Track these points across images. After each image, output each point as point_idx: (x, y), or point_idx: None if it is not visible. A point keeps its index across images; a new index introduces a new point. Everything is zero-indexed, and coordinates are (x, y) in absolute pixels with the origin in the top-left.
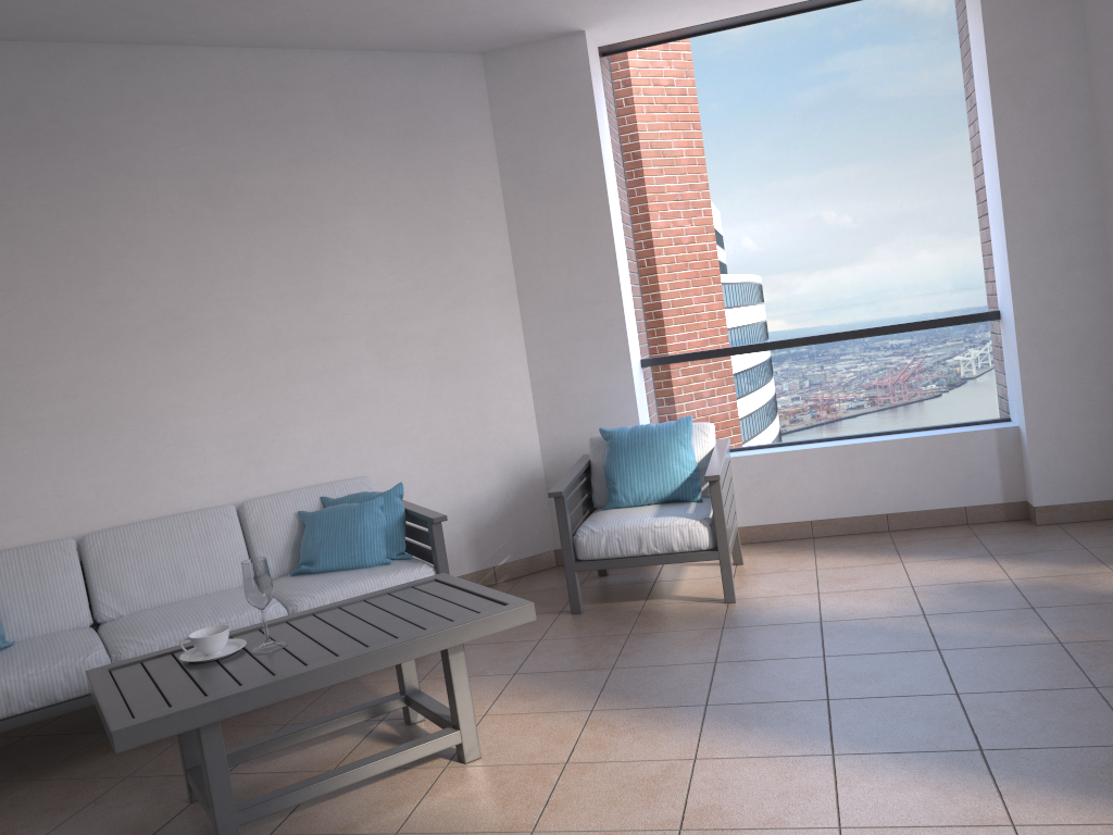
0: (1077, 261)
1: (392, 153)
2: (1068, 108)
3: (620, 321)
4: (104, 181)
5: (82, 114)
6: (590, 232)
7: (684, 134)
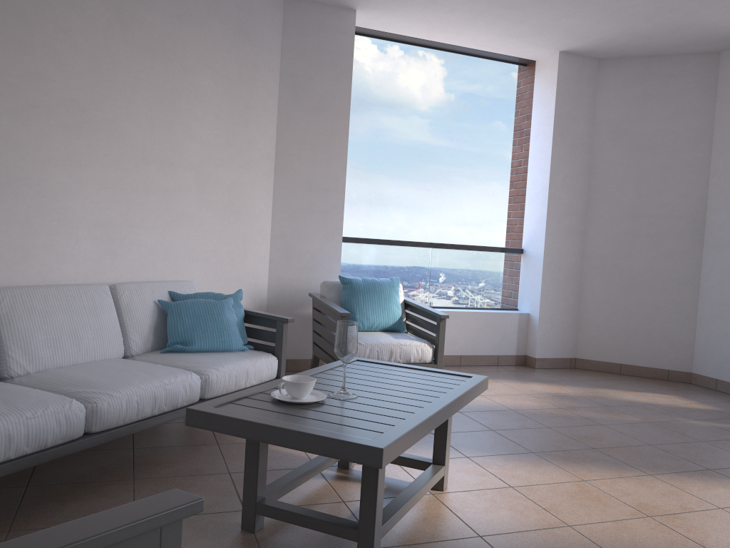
0: (573, 230)
1: (231, 40)
2: (582, 151)
3: (340, 206)
4: None
5: None
6: (333, 142)
7: None
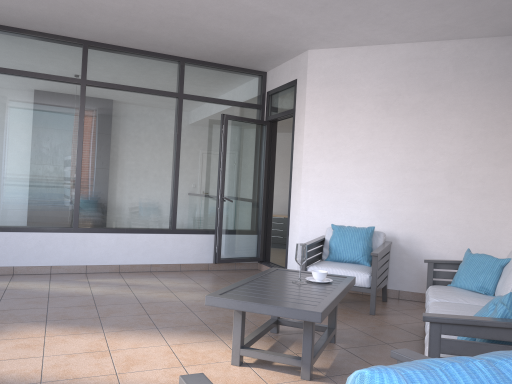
0: None
1: None
2: None
3: None
4: None
5: None
6: None
7: None
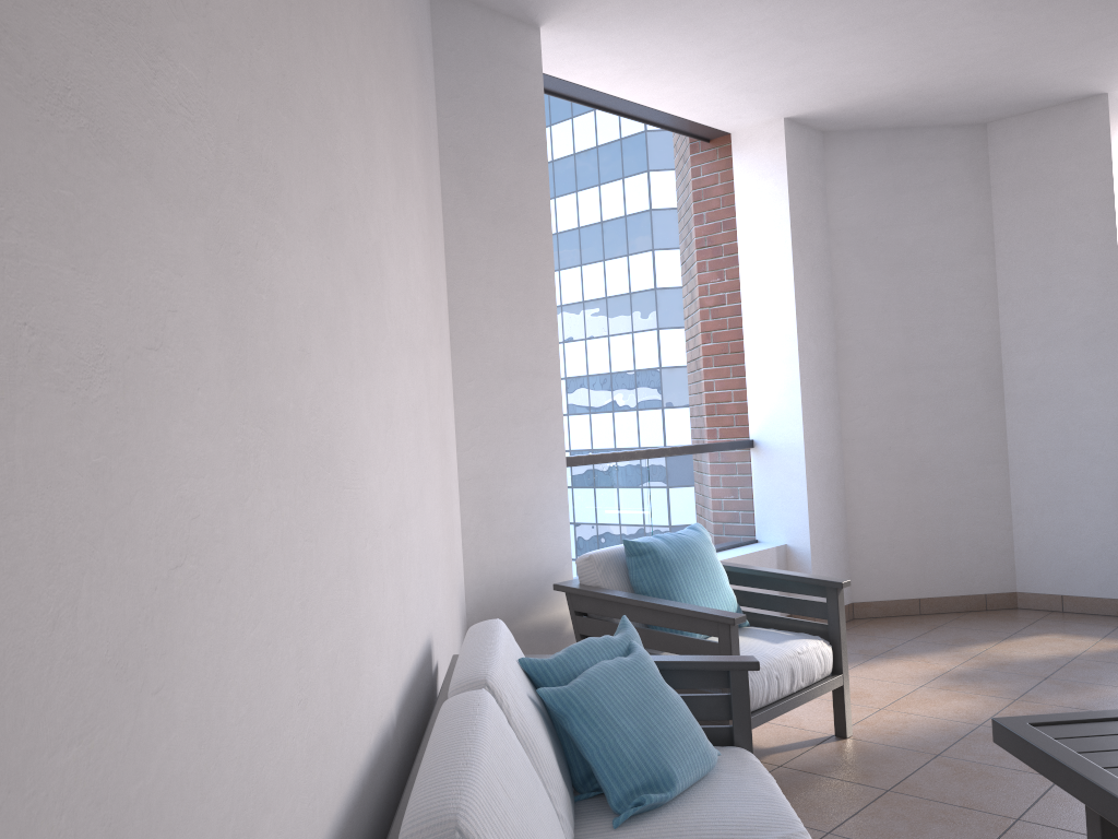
0: (828, 400)
1: (417, 66)
2: (823, 275)
3: (557, 403)
4: None
5: None
6: (534, 279)
7: None
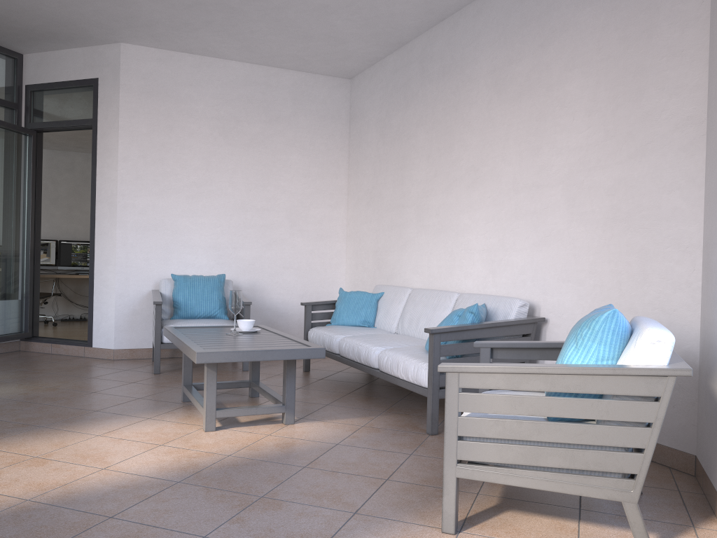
0: None
1: (607, 11)
2: None
3: None
4: (462, 88)
5: (459, 51)
6: None
7: None
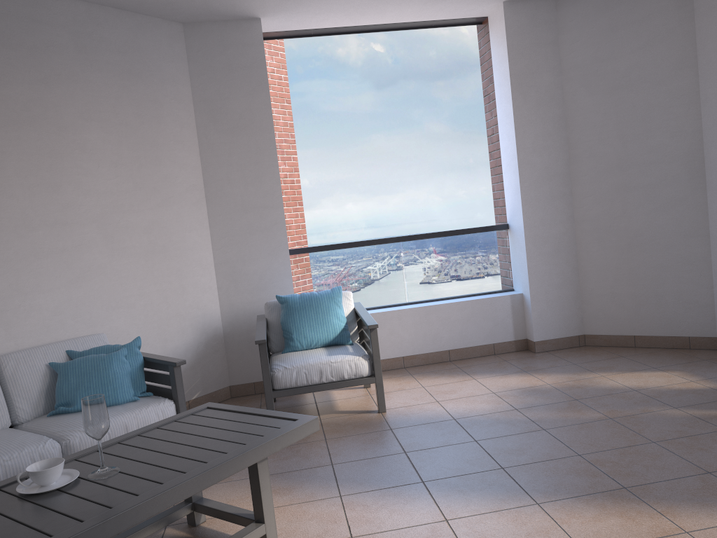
0: (556, 195)
1: (119, 85)
2: (552, 105)
3: (281, 221)
4: None
5: None
6: (261, 158)
7: (281, 105)
